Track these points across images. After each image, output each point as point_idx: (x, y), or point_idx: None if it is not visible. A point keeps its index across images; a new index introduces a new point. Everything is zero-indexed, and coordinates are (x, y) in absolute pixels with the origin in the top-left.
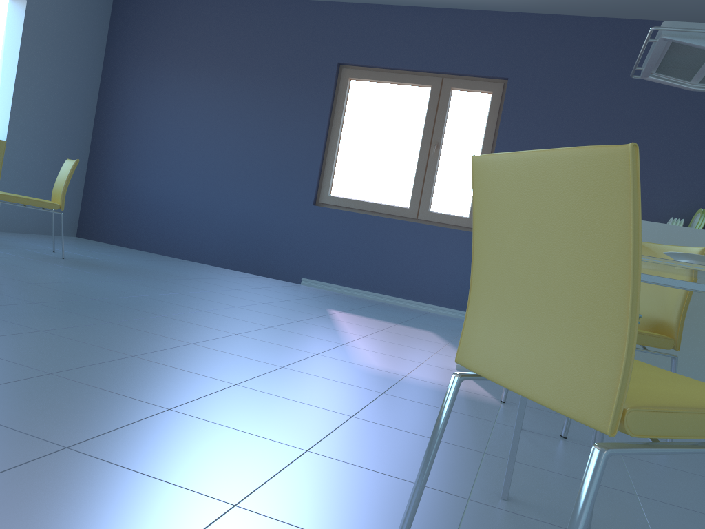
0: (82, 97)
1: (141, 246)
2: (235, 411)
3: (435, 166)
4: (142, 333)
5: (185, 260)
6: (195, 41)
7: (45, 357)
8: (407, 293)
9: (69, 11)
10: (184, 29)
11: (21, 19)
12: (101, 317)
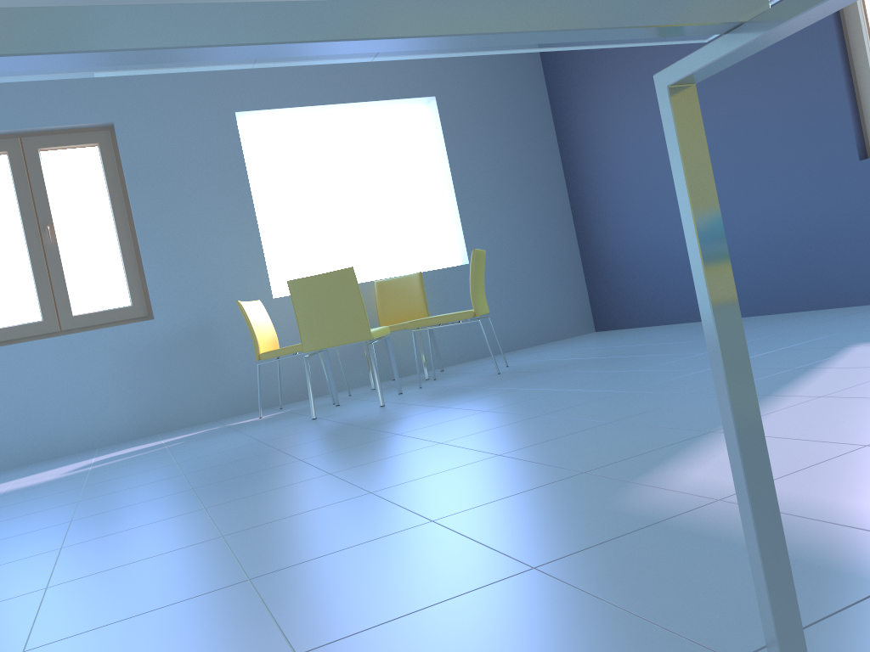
0: (539, 166)
1: (659, 320)
2: (105, 651)
3: None
4: (336, 484)
5: None
6: None
7: (107, 556)
8: None
9: (486, 80)
10: None
11: (437, 119)
12: (336, 467)
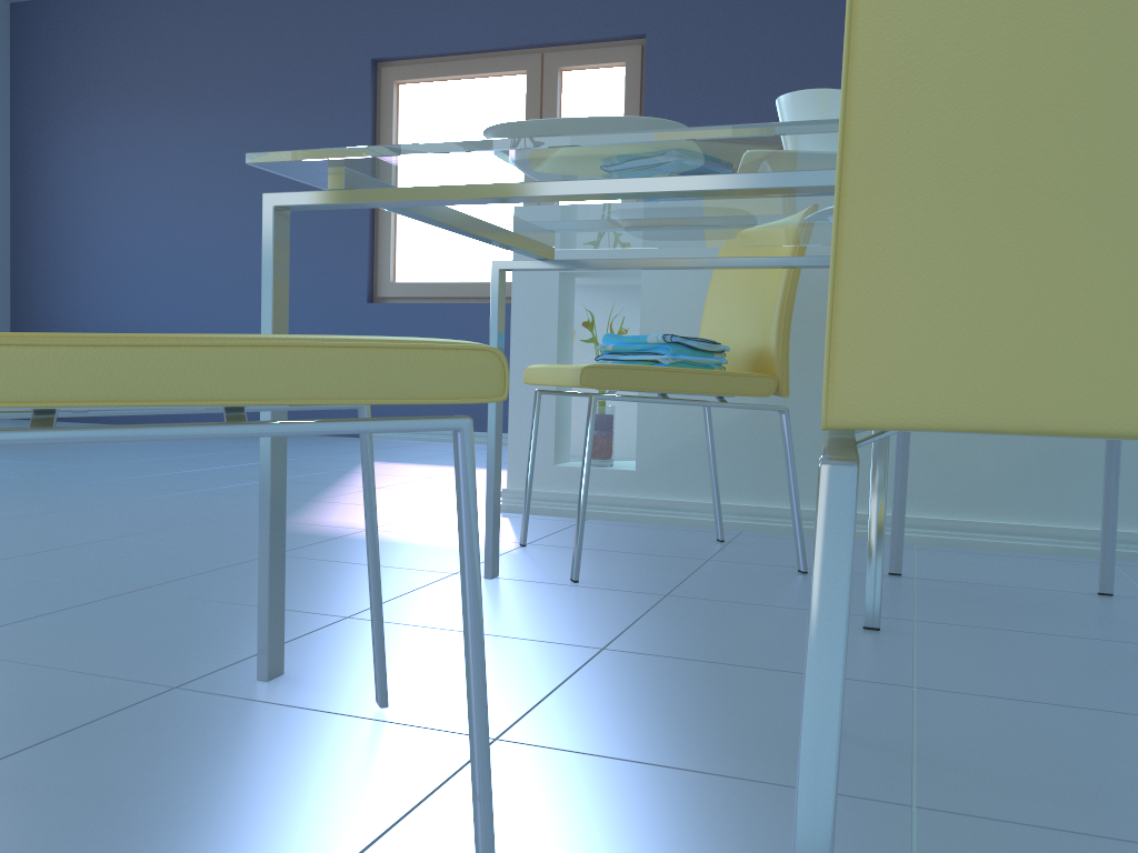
0: None
1: (112, 418)
2: None
3: None
4: None
5: None
6: (146, 65)
7: None
8: None
9: None
10: (126, 48)
11: None
12: None
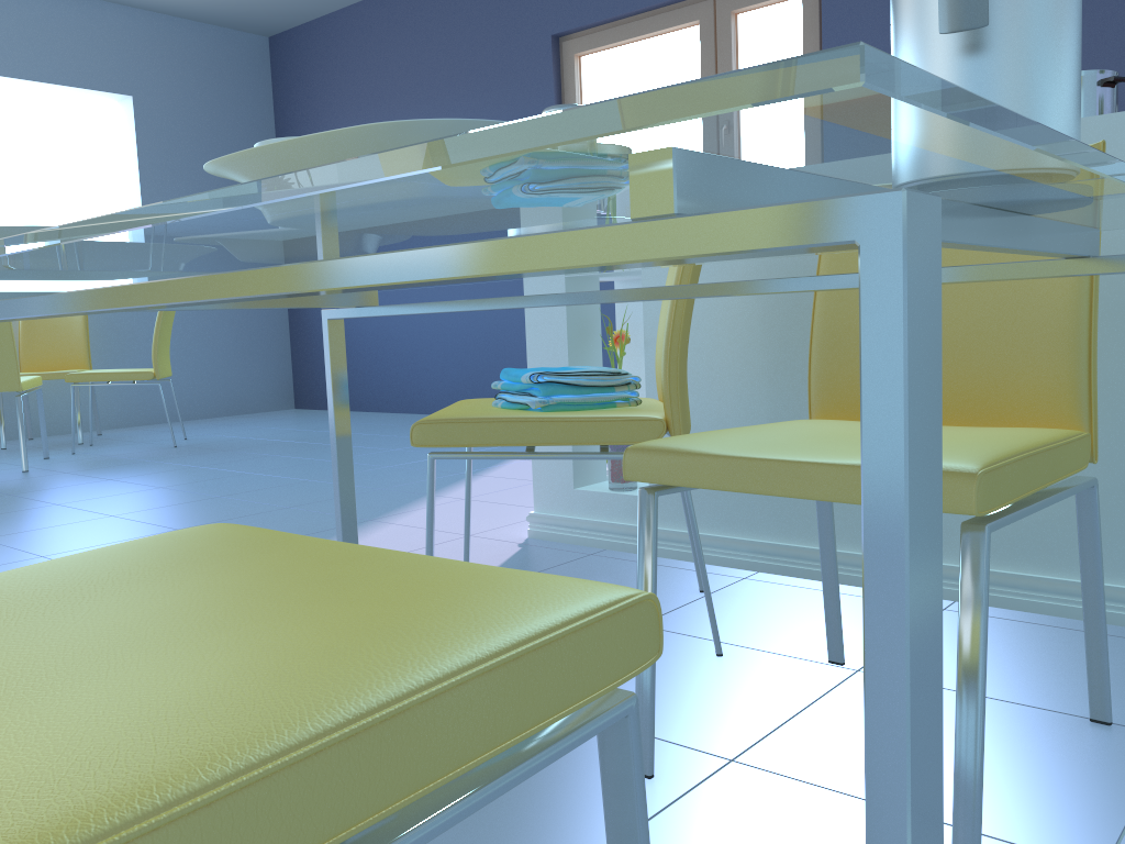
0: None
1: (365, 406)
2: None
3: None
4: None
5: (419, 413)
6: (369, 76)
7: None
8: None
9: (201, 91)
10: (353, 63)
11: (132, 124)
12: None
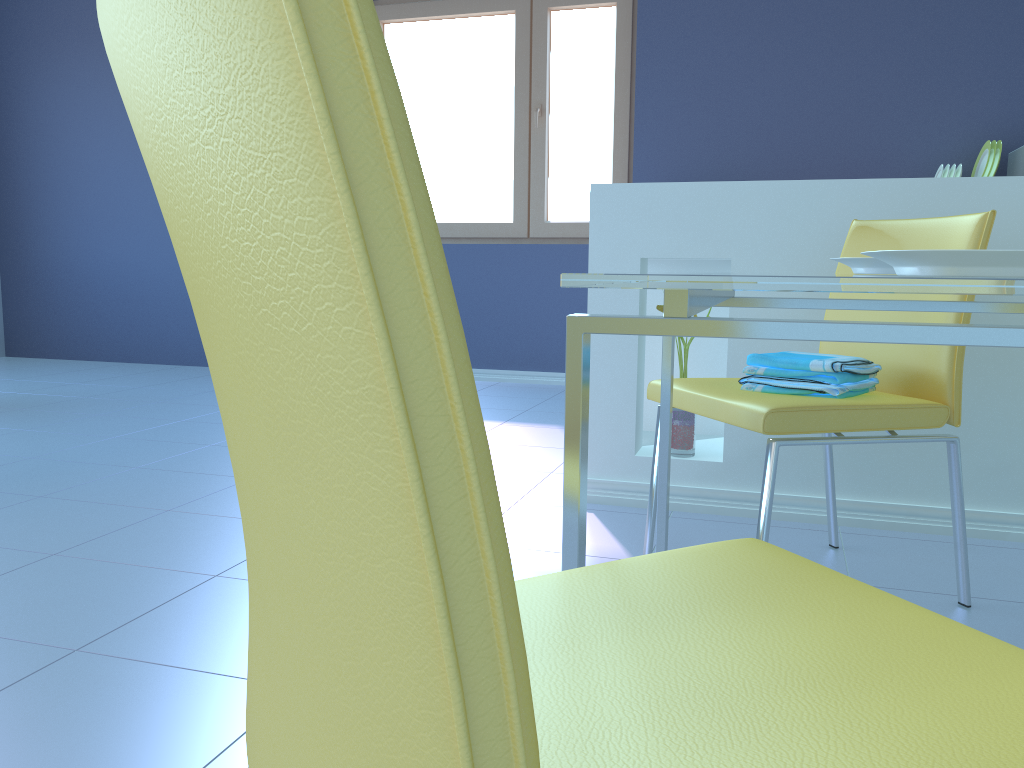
0: None
1: (107, 355)
2: (18, 738)
3: (543, 145)
4: None
5: (178, 365)
6: None
7: None
8: (532, 360)
9: None
10: None
11: None
12: None
